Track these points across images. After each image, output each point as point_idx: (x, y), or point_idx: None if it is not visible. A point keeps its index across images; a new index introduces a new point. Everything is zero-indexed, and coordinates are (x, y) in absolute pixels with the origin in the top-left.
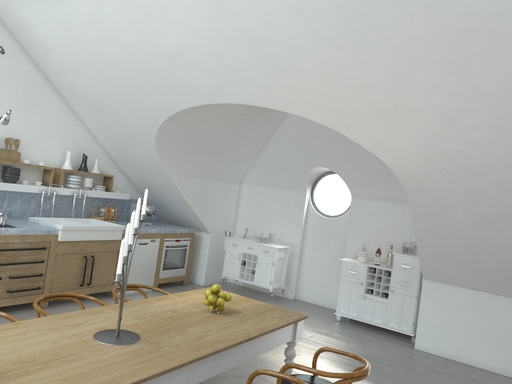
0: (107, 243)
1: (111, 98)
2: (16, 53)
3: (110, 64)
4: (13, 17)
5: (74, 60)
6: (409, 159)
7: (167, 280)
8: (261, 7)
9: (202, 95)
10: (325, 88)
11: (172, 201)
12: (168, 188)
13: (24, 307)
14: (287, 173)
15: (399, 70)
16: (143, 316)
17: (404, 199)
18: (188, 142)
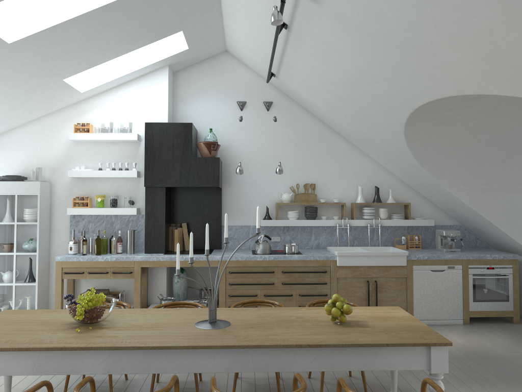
0: (390, 268)
1: (366, 131)
2: (303, 116)
3: (342, 102)
4: (289, 91)
5: (328, 108)
6: None
7: (482, 314)
8: (359, 4)
9: (402, 105)
10: (465, 53)
11: (480, 223)
12: (464, 208)
13: None
14: None
15: None
16: (264, 316)
17: None
18: (458, 154)
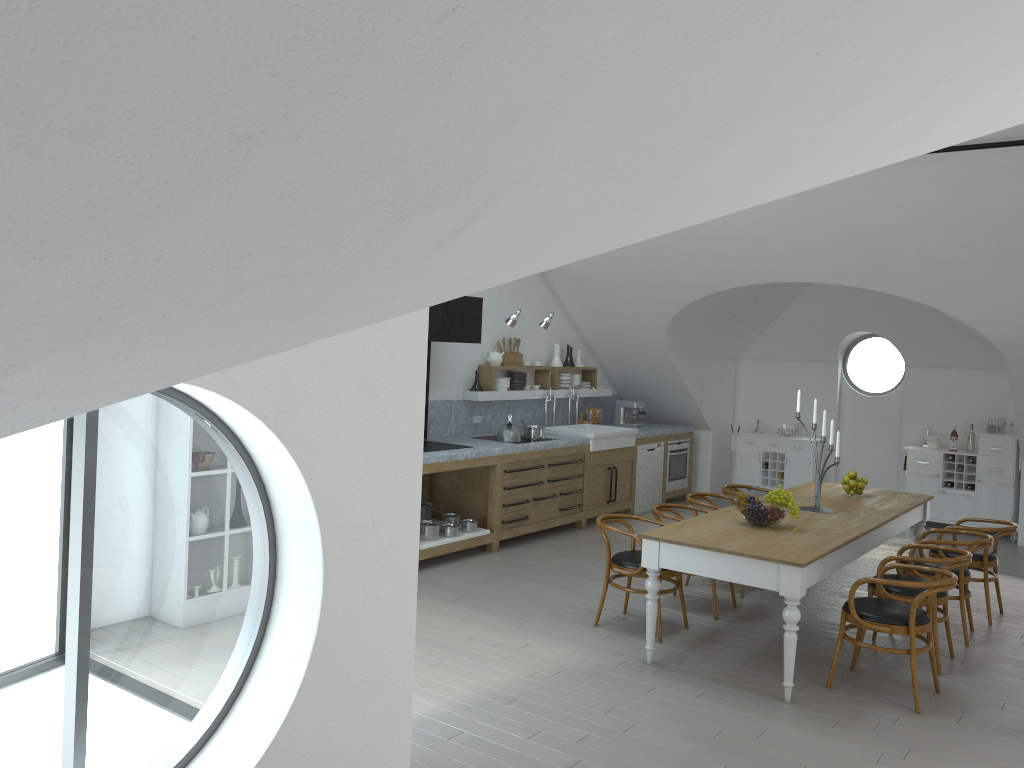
0: (623, 451)
1: (623, 280)
2: None
3: (641, 246)
4: None
5: None
6: (1012, 330)
7: (672, 494)
8: (861, 201)
9: (759, 275)
10: (921, 267)
11: (664, 393)
12: (665, 377)
13: (564, 528)
14: (811, 342)
15: (1008, 251)
16: (806, 500)
17: (981, 365)
18: (702, 319)
